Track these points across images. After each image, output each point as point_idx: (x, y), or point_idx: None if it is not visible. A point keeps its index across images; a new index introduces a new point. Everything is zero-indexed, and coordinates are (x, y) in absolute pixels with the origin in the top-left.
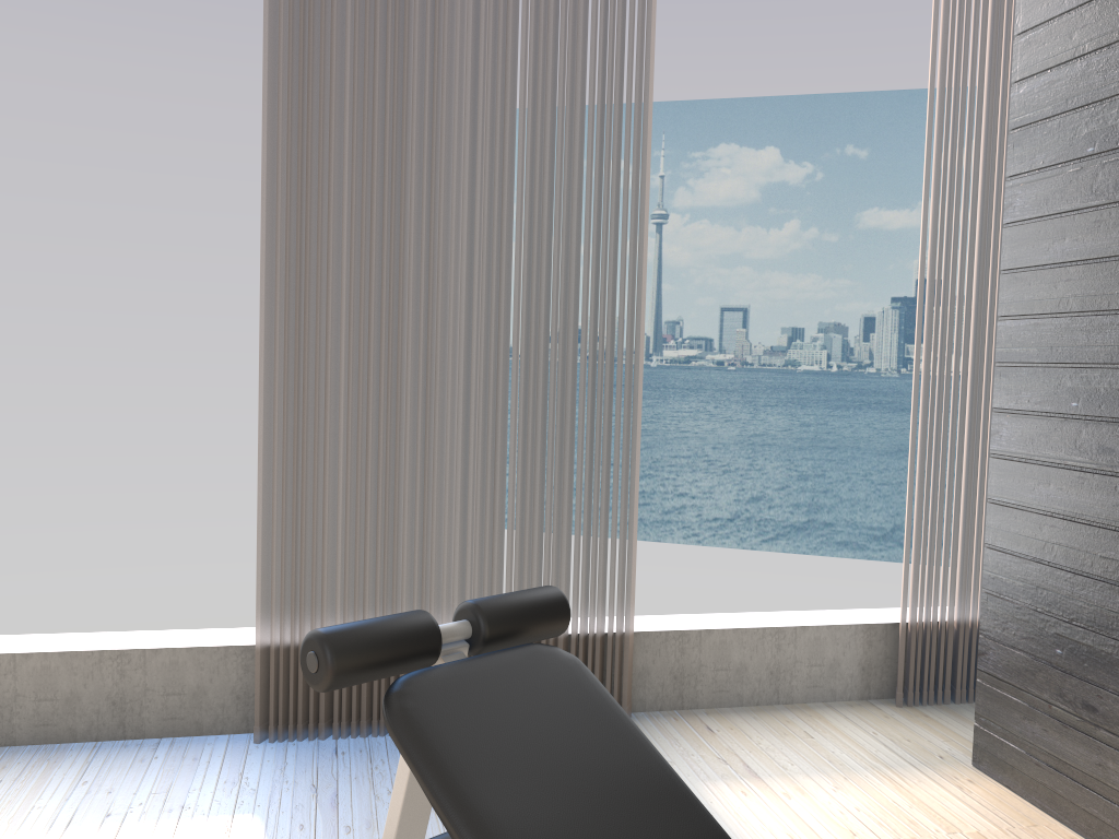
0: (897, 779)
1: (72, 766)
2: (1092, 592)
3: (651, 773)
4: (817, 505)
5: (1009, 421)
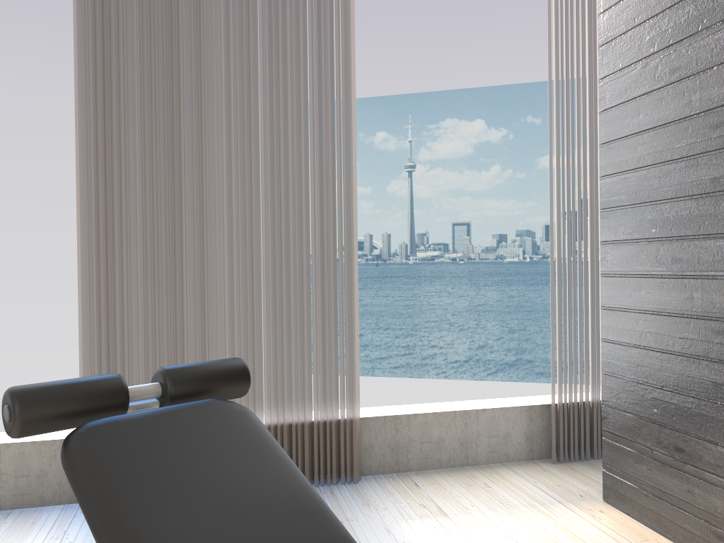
0: (548, 512)
1: None
2: (675, 364)
3: (294, 495)
4: (522, 349)
5: (611, 249)
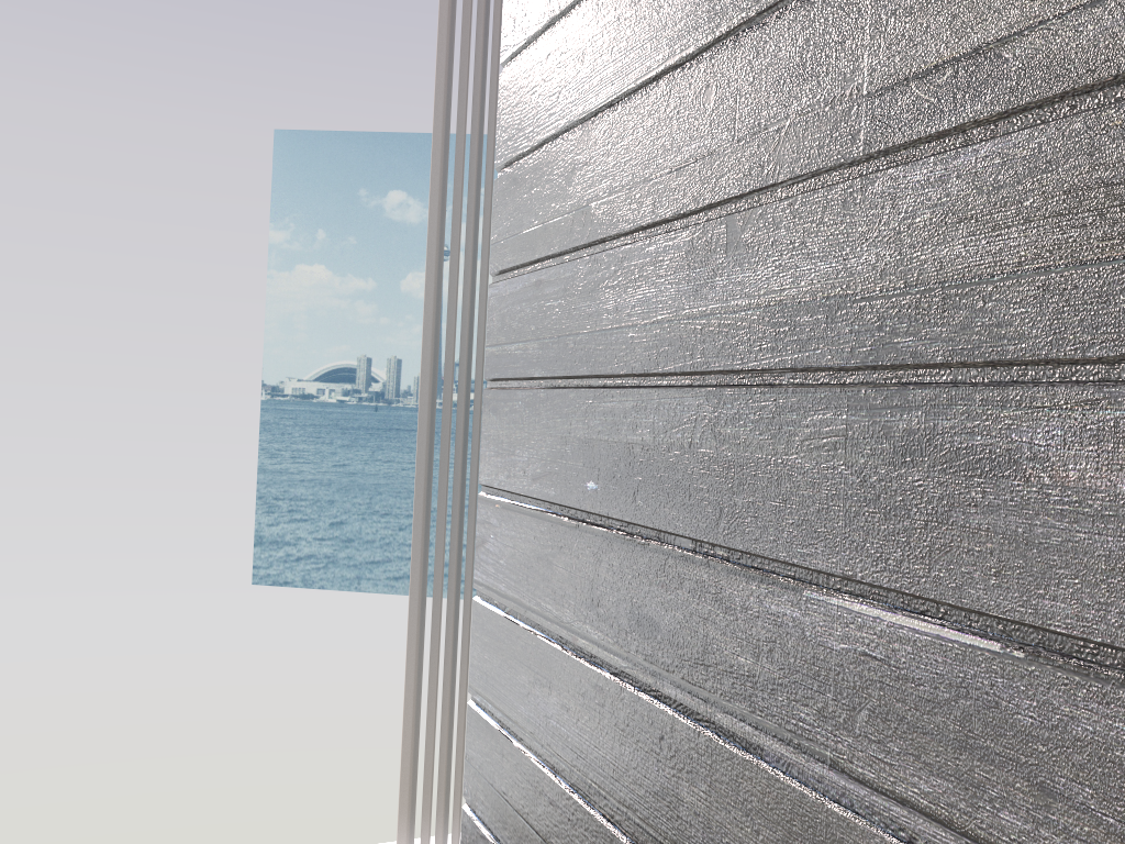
0: None
1: None
2: None
3: None
4: None
5: (499, 517)
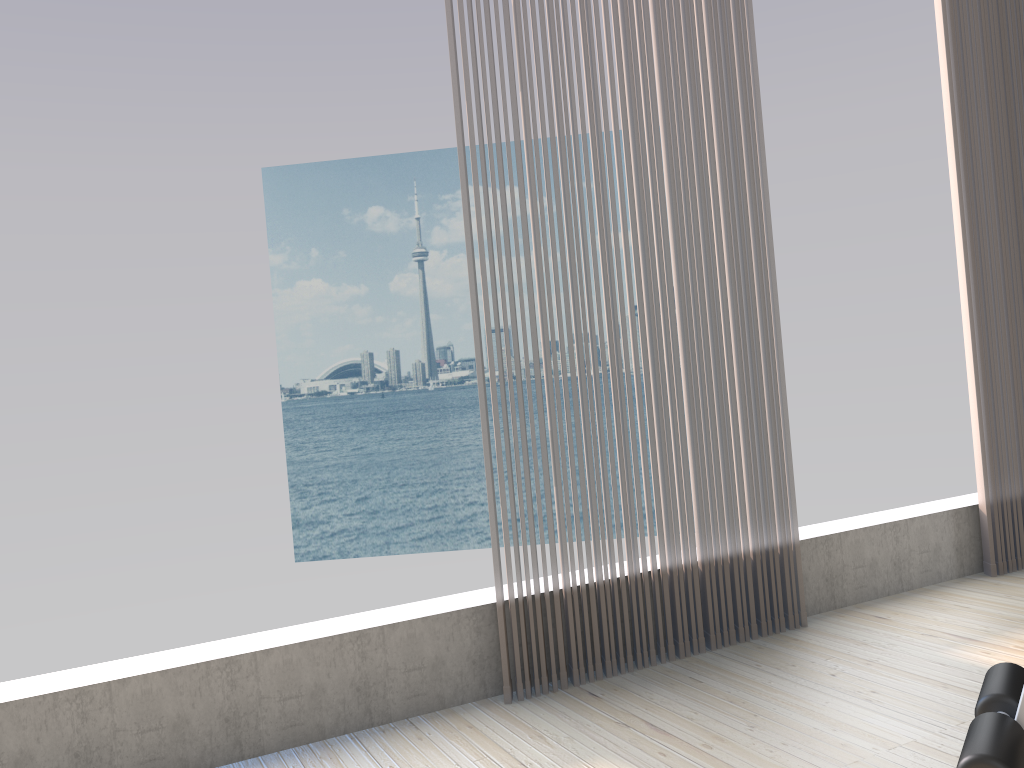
0: None
1: (354, 758)
2: None
3: None
4: None
5: None
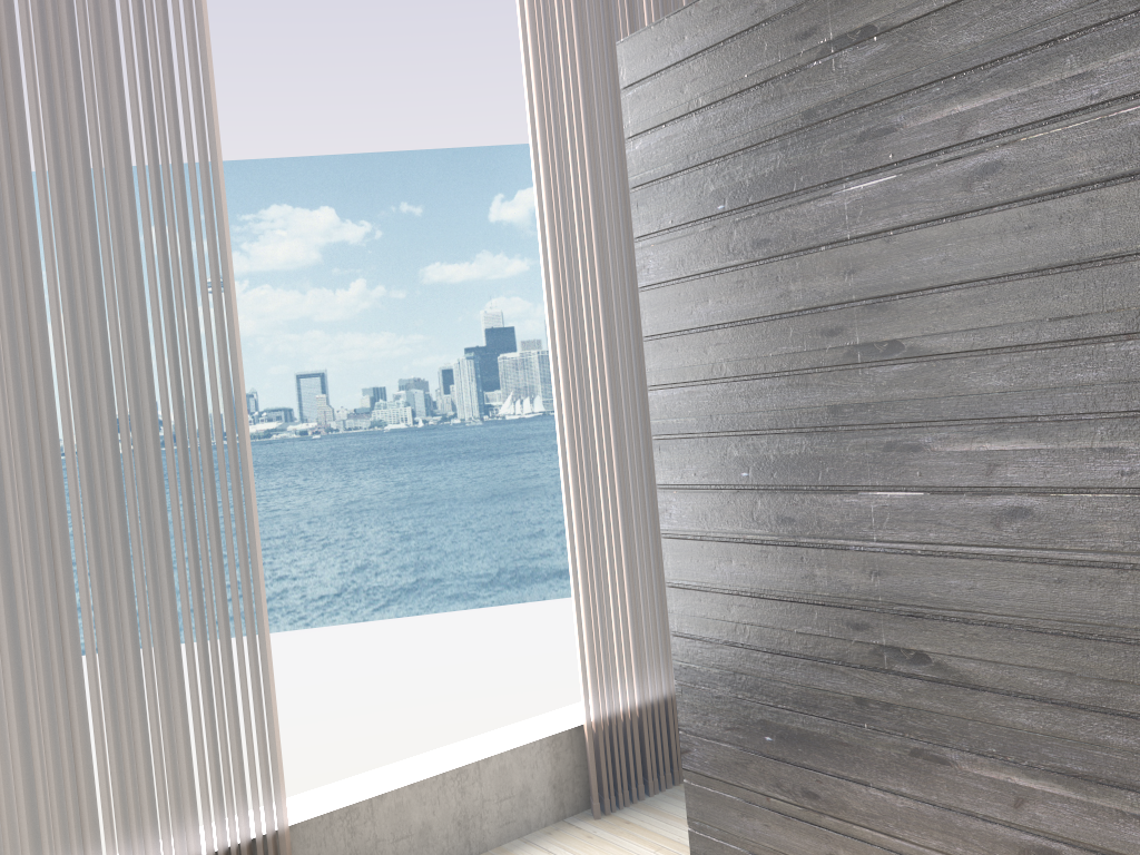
0: None
1: None
2: (794, 671)
3: None
4: (424, 562)
5: (677, 497)
